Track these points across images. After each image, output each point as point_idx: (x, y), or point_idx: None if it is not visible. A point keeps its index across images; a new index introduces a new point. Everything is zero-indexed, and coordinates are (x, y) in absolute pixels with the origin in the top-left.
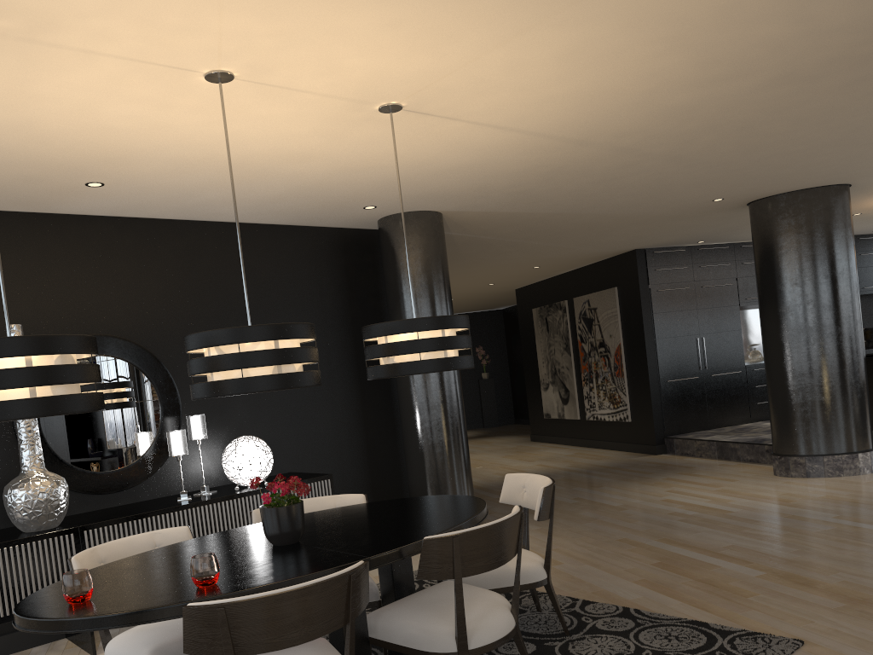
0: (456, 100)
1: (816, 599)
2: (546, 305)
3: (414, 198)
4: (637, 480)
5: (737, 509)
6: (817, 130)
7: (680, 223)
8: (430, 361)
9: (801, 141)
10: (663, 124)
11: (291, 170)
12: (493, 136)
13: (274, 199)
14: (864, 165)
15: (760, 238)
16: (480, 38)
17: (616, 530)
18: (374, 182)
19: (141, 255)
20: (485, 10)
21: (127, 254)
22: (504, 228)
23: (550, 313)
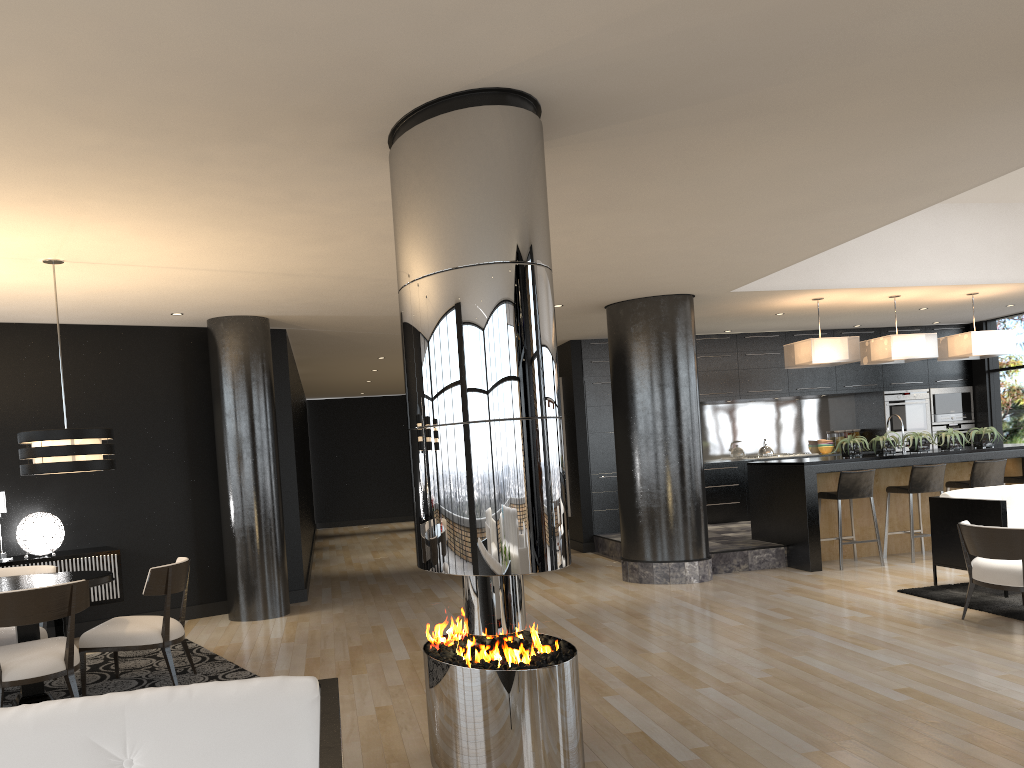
0: (103, 256)
1: (394, 679)
2: None
3: (209, 308)
4: None
5: None
6: None
7: (568, 322)
8: (51, 464)
9: None
10: (341, 263)
11: (47, 294)
12: (189, 272)
13: (69, 309)
14: (660, 282)
15: (610, 343)
16: (45, 229)
17: (391, 618)
18: (144, 299)
19: None
20: (17, 217)
21: None
22: (362, 325)
23: None
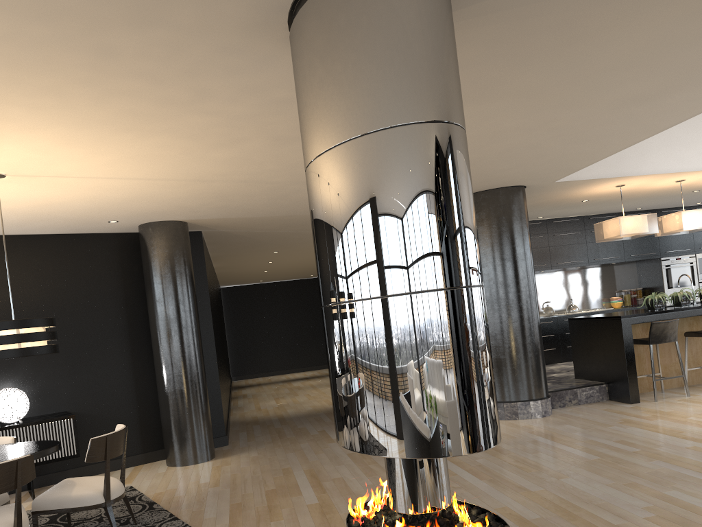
0: (38, 168)
1: (308, 526)
2: None
3: (138, 215)
4: None
5: None
6: None
7: None
8: None
9: None
10: (244, 167)
11: (1, 208)
12: (116, 182)
13: (25, 221)
14: (503, 175)
15: None
16: None
17: (297, 460)
18: (83, 209)
19: None
20: None
21: None
22: (261, 225)
23: None
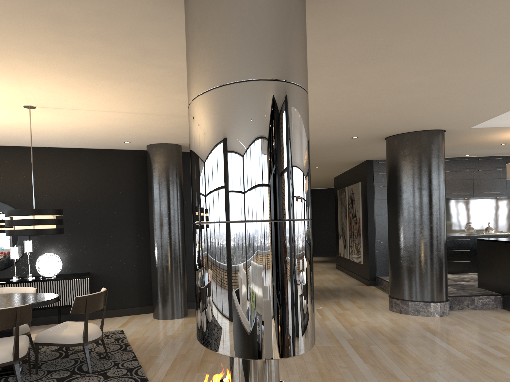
0: (55, 103)
1: None
2: (341, 189)
3: (142, 138)
4: (320, 300)
5: (318, 325)
6: (323, 106)
7: (363, 148)
8: (19, 230)
9: (328, 111)
10: None
11: (45, 129)
12: (115, 114)
13: (66, 139)
14: (421, 121)
15: (387, 161)
16: (5, 83)
17: None
18: (102, 132)
19: (16, 163)
20: None
21: (8, 163)
22: None
23: (341, 193)
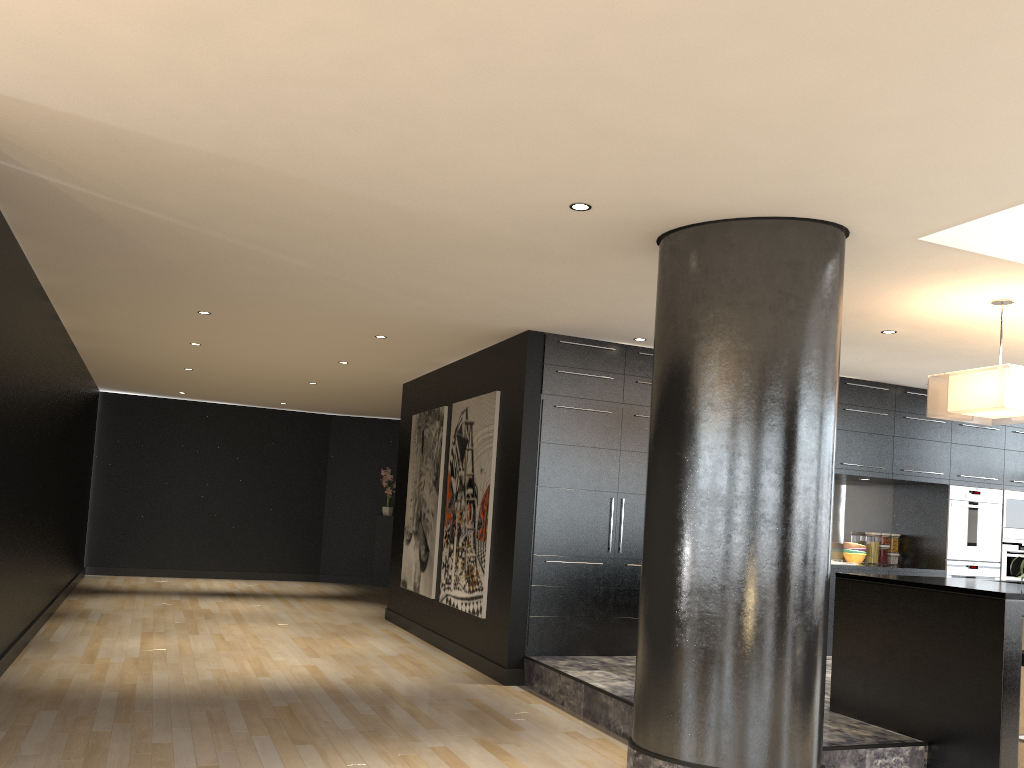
0: None
1: None
2: (426, 412)
3: None
4: (387, 741)
5: None
6: None
7: (559, 274)
8: None
9: None
10: None
11: None
12: None
13: None
14: (854, 157)
15: (665, 306)
16: None
17: None
18: None
19: None
20: None
21: None
22: (152, 186)
23: (428, 424)
